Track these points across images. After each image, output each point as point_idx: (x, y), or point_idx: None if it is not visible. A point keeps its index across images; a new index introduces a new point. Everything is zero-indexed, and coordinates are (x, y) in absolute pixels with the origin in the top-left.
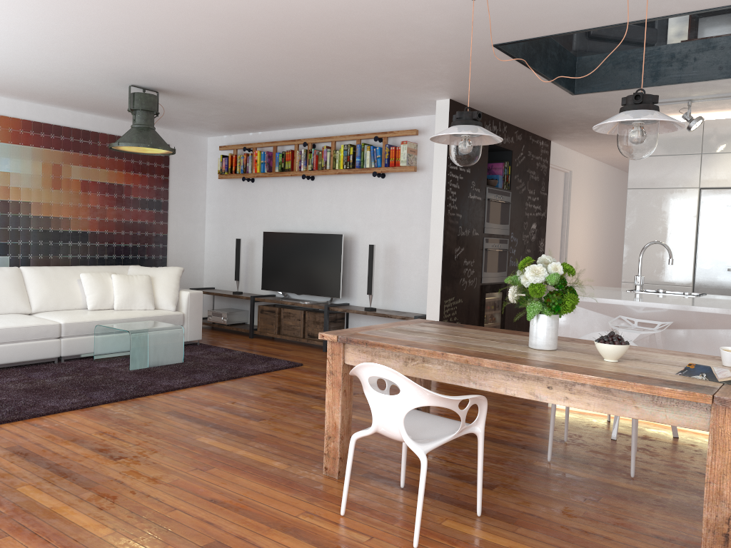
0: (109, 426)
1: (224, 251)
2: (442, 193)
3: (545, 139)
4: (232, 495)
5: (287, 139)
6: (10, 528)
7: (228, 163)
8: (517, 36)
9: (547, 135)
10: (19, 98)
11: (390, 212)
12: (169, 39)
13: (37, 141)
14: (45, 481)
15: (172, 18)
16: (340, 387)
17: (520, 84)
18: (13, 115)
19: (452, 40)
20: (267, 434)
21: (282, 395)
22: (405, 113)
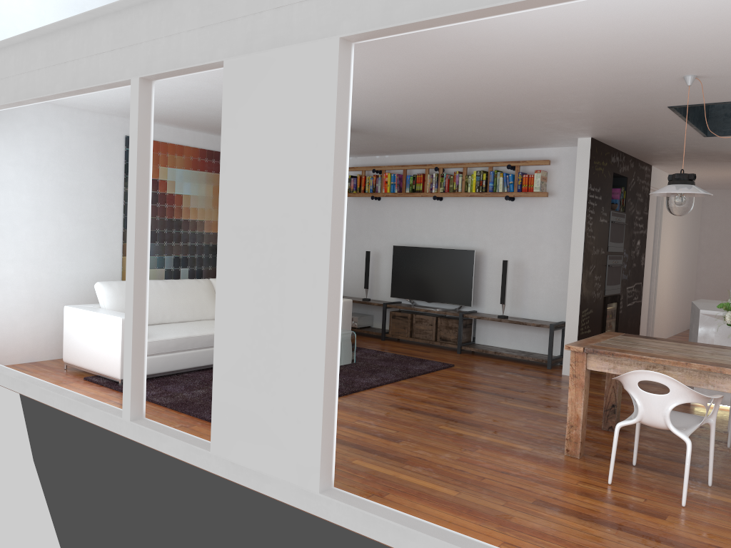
0: (360, 416)
1: (348, 261)
2: (583, 218)
3: (648, 164)
4: (513, 469)
5: (415, 163)
6: (383, 488)
7: (357, 182)
8: (694, 102)
9: (651, 162)
10: (201, 130)
11: (519, 231)
12: (394, 99)
13: (210, 167)
14: (365, 457)
15: (416, 87)
16: (583, 387)
17: (665, 129)
18: (193, 145)
19: (637, 103)
20: (489, 424)
21: (465, 392)
22: (539, 145)
